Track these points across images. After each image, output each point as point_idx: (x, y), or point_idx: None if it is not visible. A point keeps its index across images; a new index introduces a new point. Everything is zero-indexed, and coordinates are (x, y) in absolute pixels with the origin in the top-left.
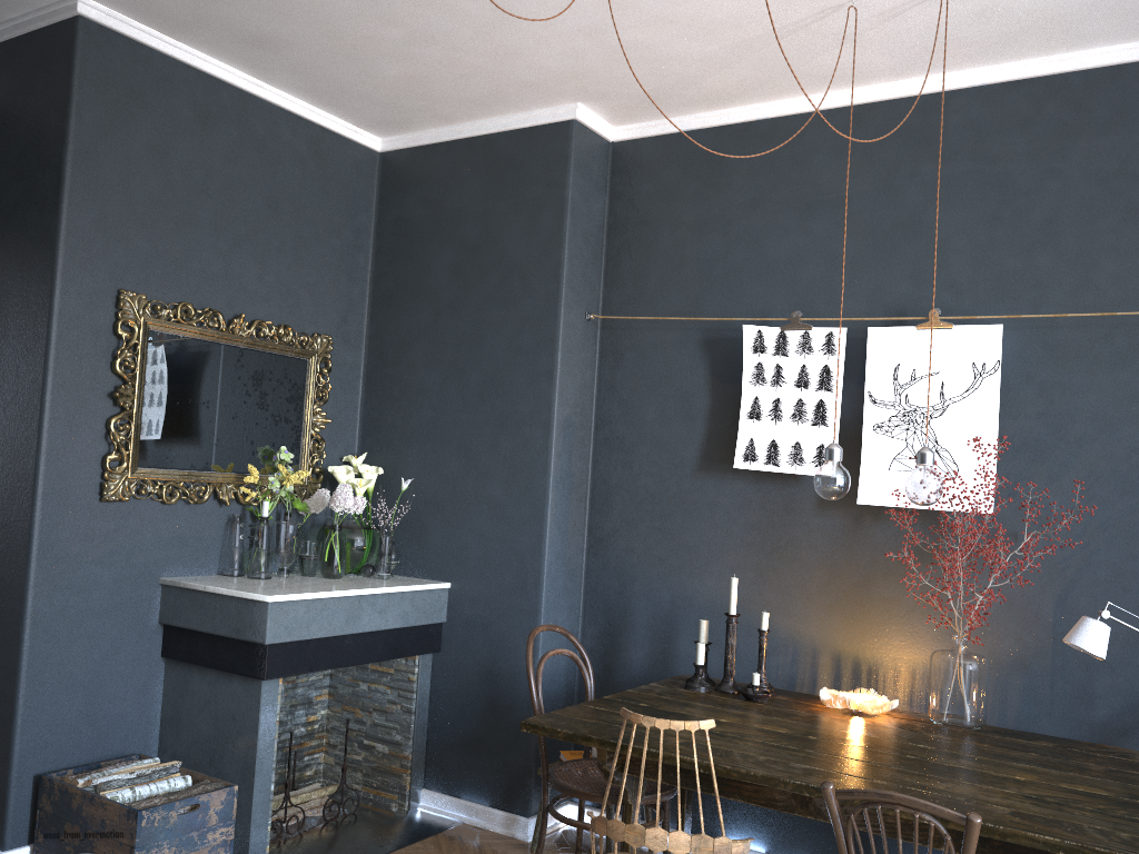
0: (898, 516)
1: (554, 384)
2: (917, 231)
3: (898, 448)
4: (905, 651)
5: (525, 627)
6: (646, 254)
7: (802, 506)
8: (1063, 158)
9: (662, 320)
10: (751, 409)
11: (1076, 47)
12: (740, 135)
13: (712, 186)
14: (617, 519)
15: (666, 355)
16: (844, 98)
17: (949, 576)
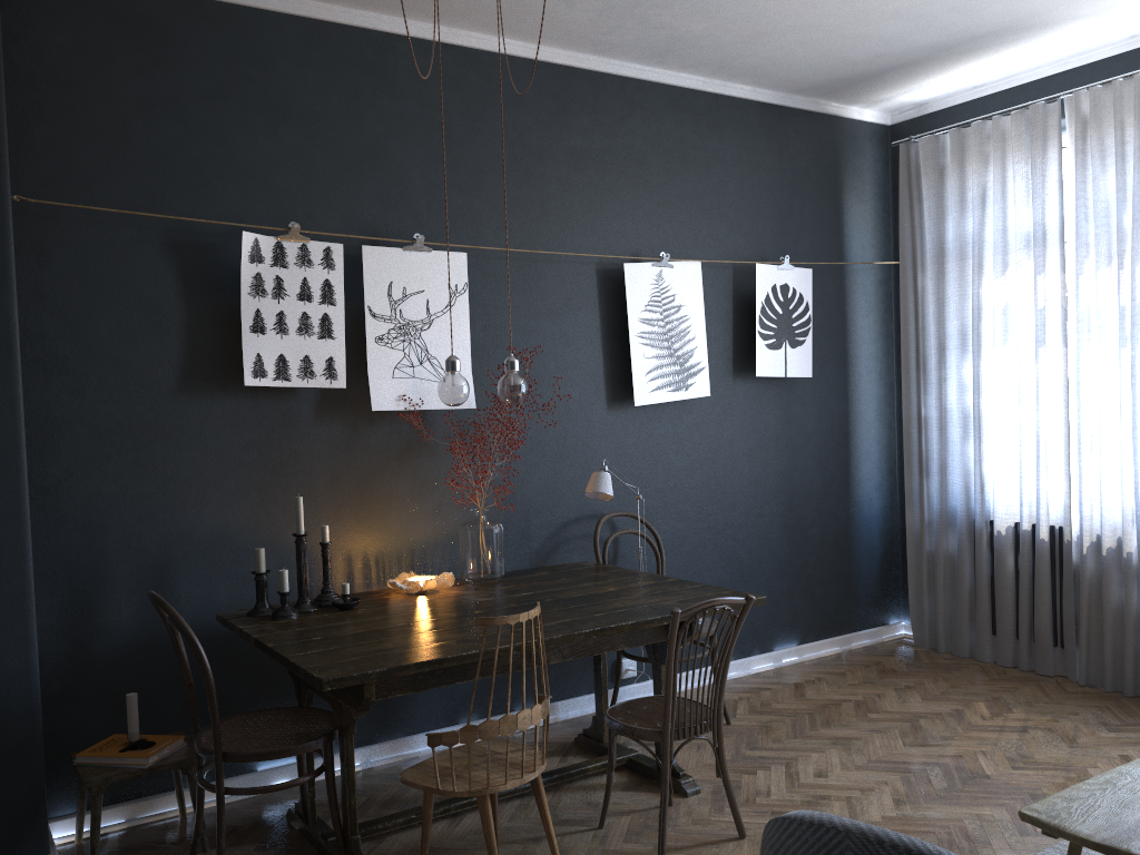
0: (388, 419)
1: (12, 288)
2: (381, 159)
3: (398, 358)
4: (405, 535)
5: (7, 618)
6: (72, 125)
7: (301, 419)
8: (483, 121)
9: (107, 213)
10: (254, 323)
11: (494, 33)
12: (187, 9)
13: (158, 60)
14: (71, 460)
15: (118, 256)
16: (306, 8)
17: (485, 461)
